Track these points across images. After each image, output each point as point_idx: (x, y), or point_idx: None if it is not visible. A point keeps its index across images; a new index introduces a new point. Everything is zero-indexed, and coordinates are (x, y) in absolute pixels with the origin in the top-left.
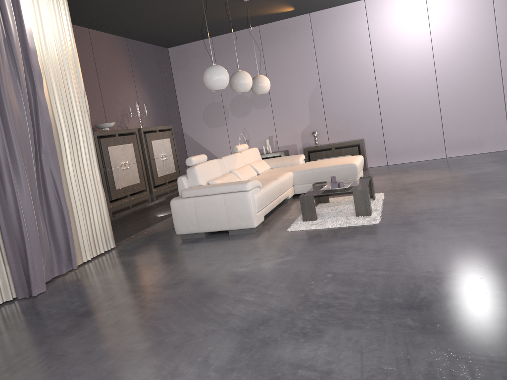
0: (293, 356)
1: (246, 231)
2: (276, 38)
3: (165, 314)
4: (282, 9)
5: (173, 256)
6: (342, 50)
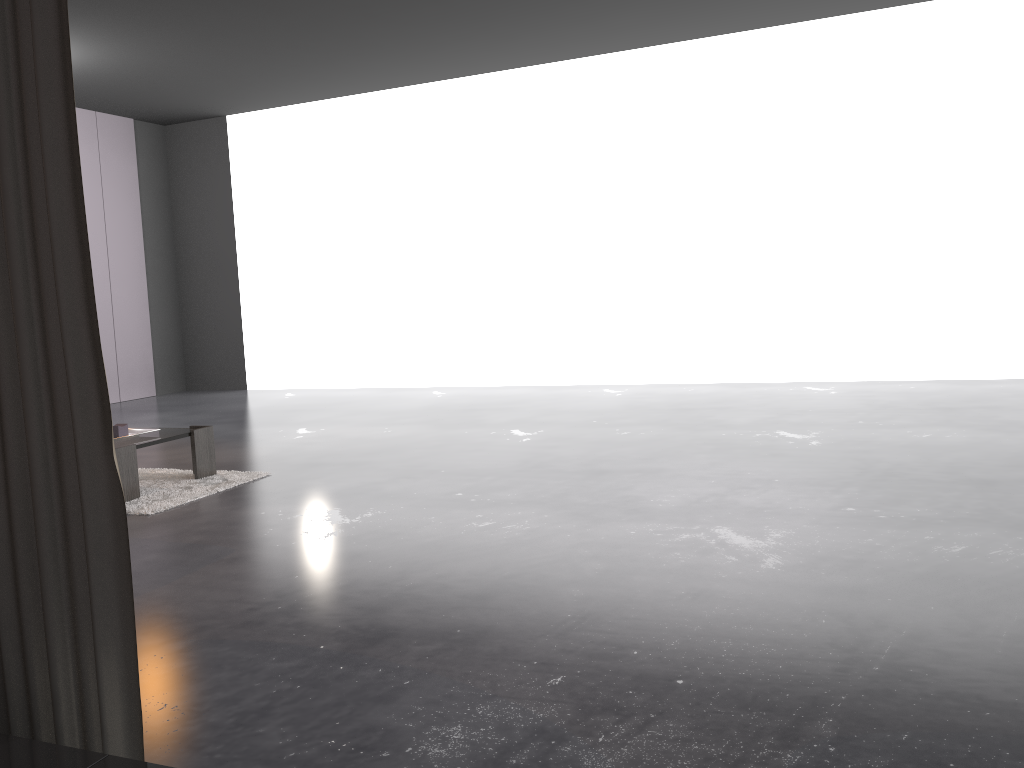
0: (674, 503)
1: None
2: None
3: (483, 565)
4: None
5: None
6: None
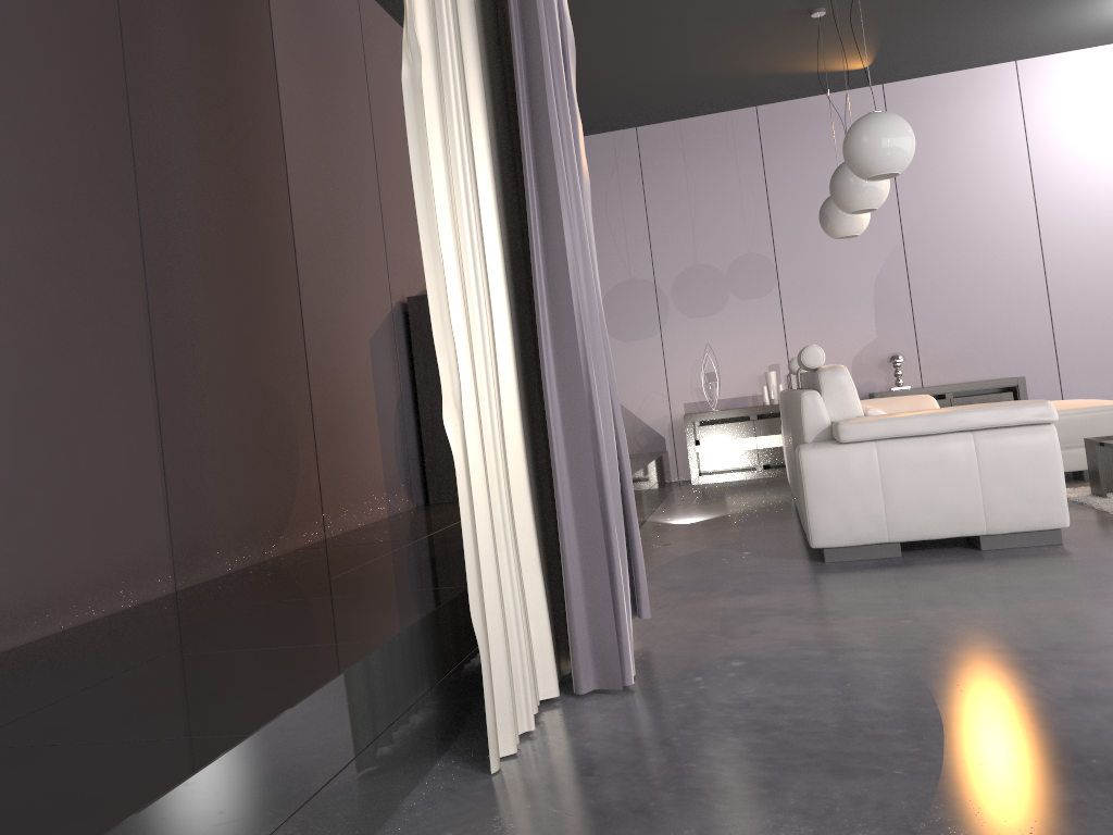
0: None
1: (1036, 540)
2: (799, 137)
3: None
4: (848, 60)
5: (913, 591)
6: (961, 170)
